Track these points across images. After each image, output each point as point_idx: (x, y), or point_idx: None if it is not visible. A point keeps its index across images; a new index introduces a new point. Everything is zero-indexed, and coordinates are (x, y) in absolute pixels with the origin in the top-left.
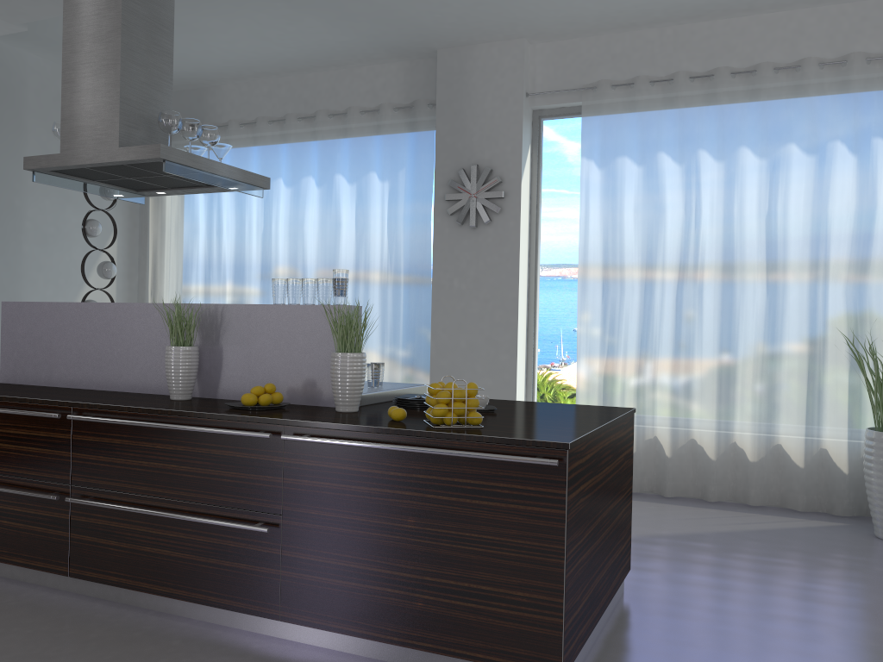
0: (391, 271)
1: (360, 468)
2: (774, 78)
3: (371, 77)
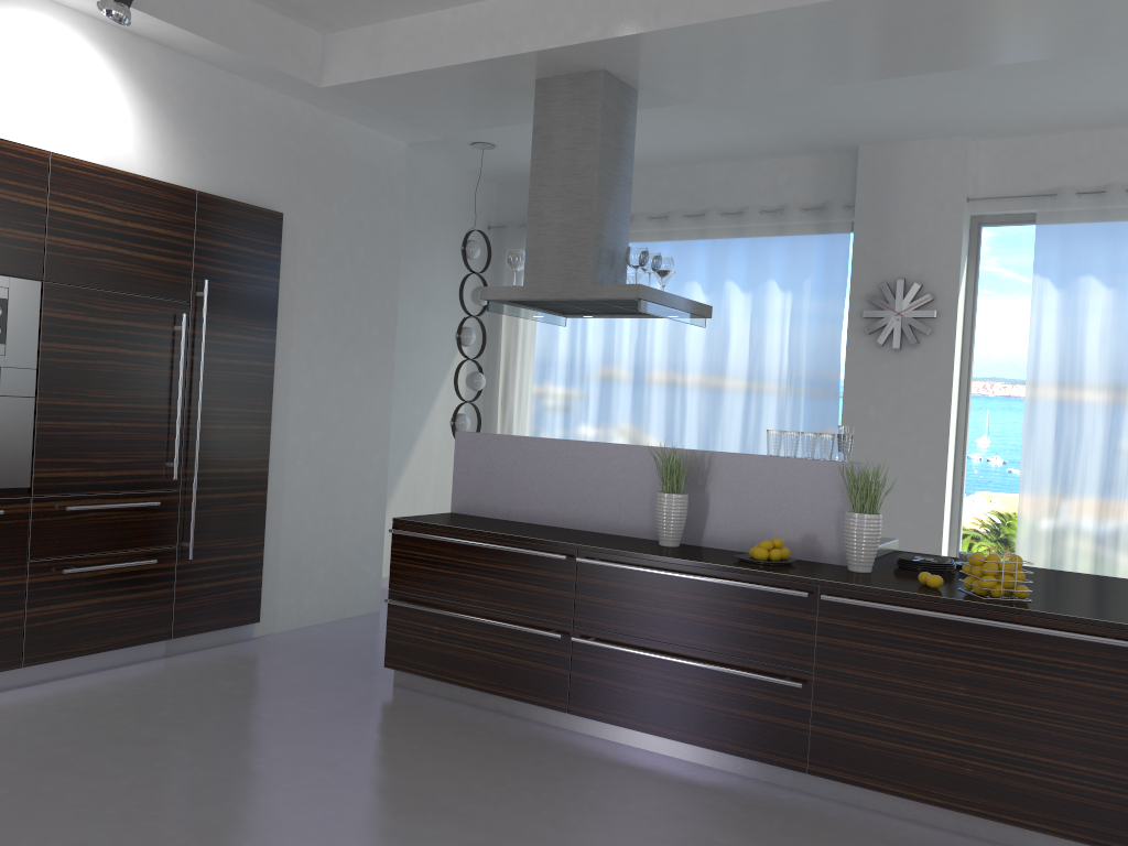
0: (791, 394)
1: (904, 633)
2: None
3: (772, 172)
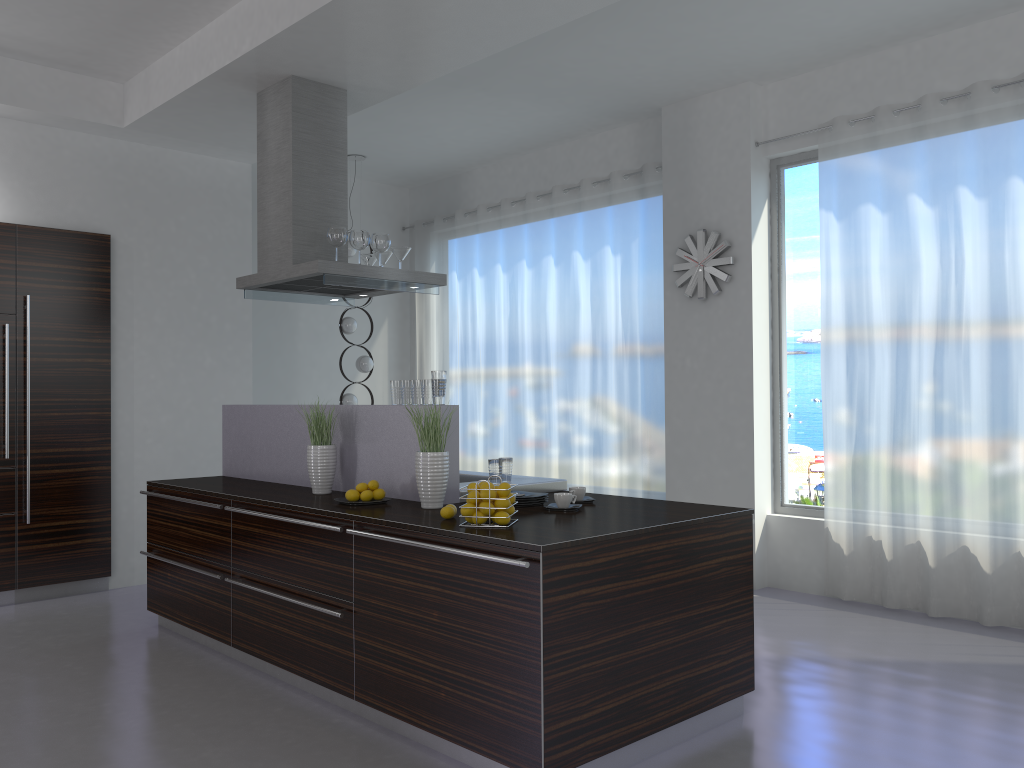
0: (627, 352)
1: (401, 562)
2: None
3: (603, 144)
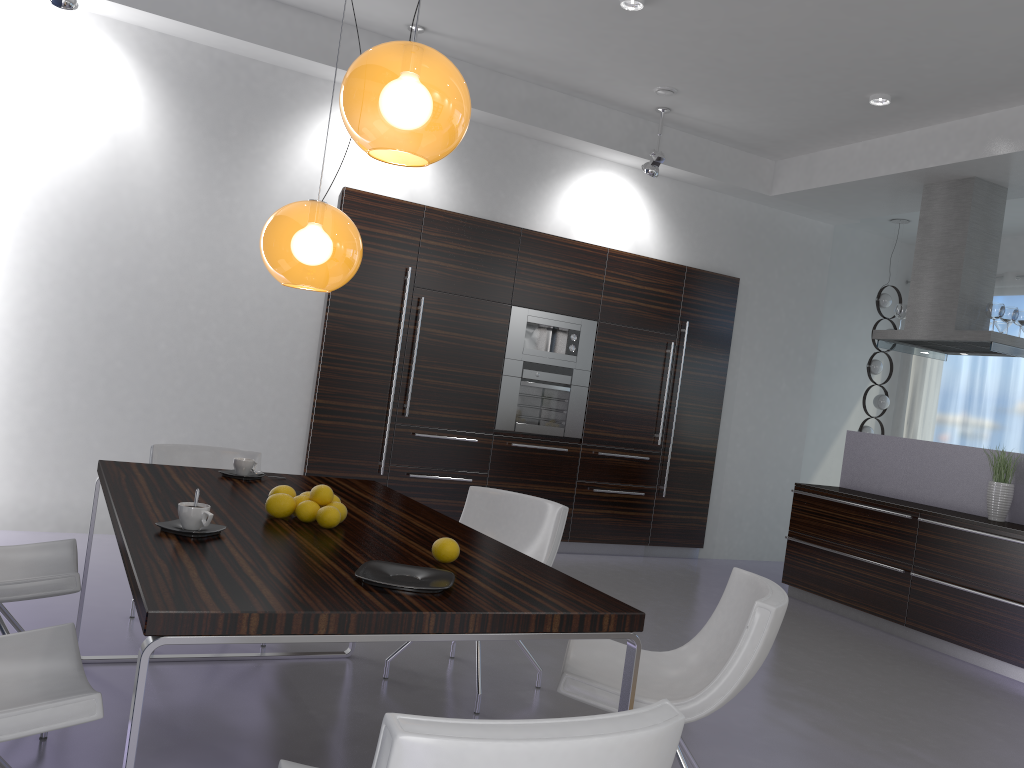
0: None
1: None
2: None
3: None
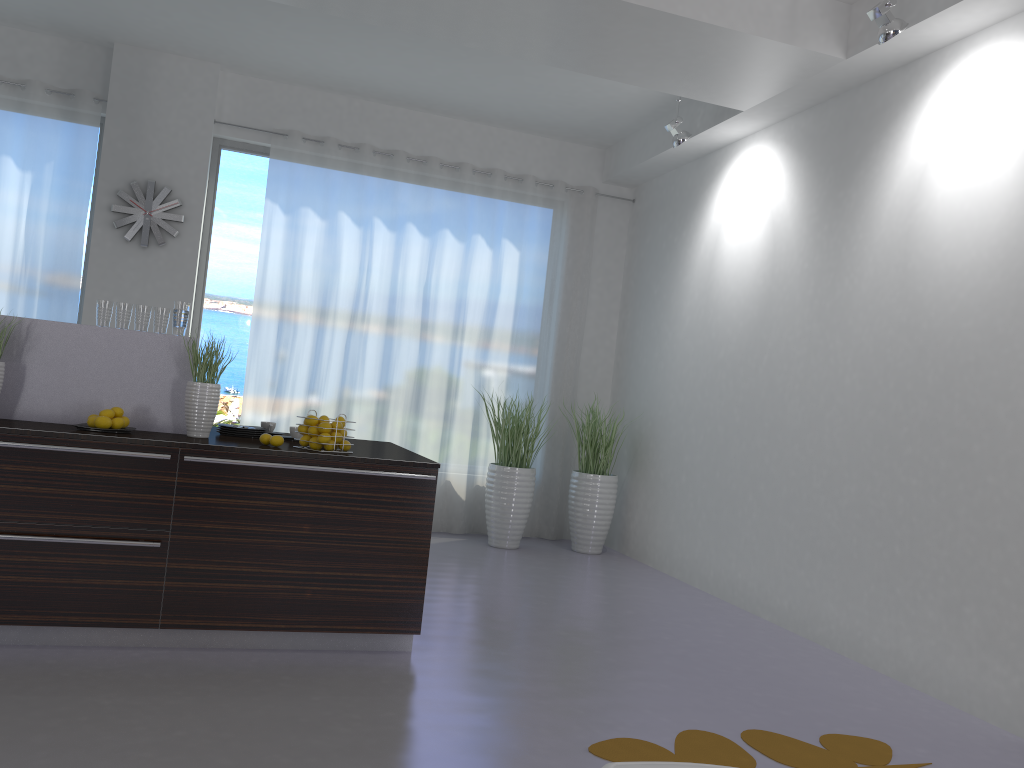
0: (26, 278)
1: (260, 485)
2: (440, 172)
3: (12, 41)
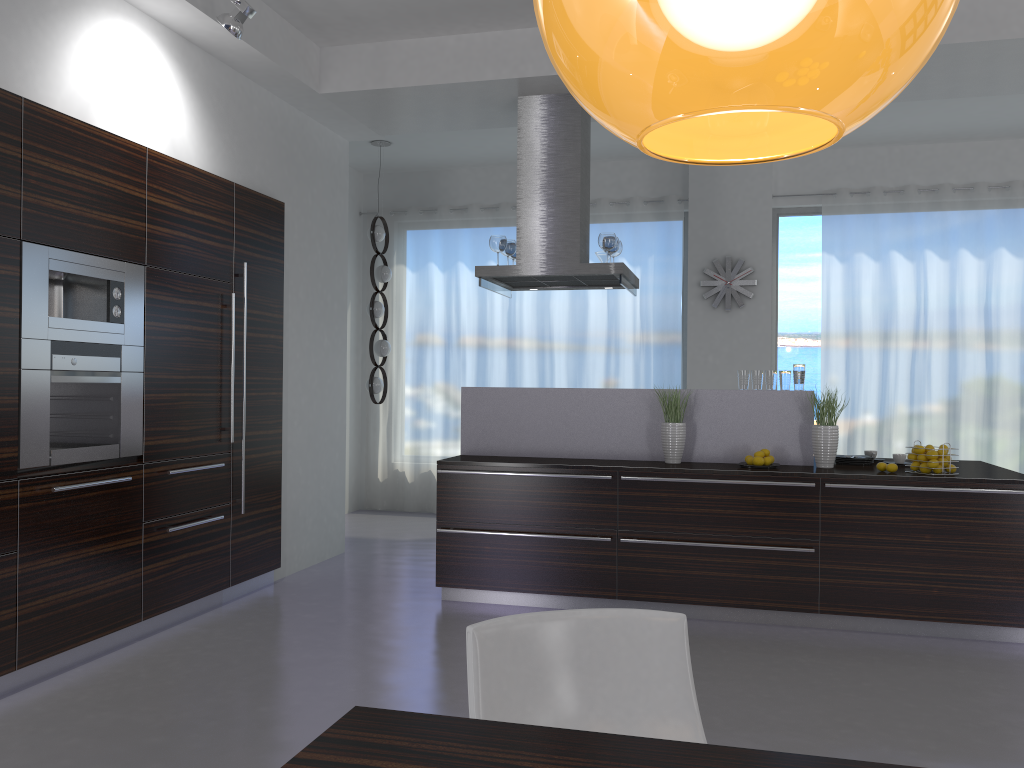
0: (643, 348)
1: (885, 504)
2: (988, 195)
3: (616, 171)
